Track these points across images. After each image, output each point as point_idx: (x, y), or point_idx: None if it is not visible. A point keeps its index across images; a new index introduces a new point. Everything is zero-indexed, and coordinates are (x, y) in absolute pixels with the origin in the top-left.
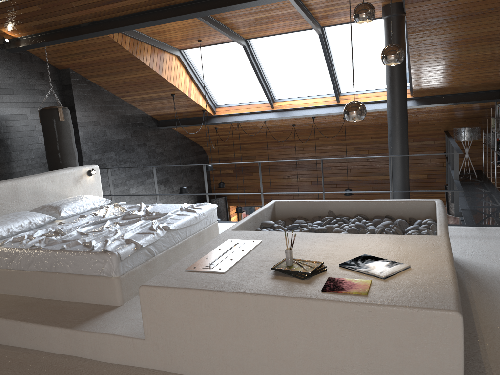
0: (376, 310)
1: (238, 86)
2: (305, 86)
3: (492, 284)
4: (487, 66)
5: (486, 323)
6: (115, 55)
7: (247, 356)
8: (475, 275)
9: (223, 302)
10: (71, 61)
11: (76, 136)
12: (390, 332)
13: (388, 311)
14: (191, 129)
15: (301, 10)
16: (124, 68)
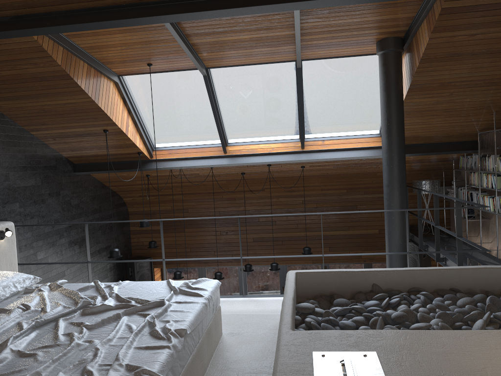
0: None
1: (184, 125)
2: (266, 128)
3: None
4: (474, 114)
5: None
6: (39, 70)
7: None
8: None
9: None
10: None
11: None
12: None
13: None
14: (115, 176)
15: (300, 31)
16: (47, 90)
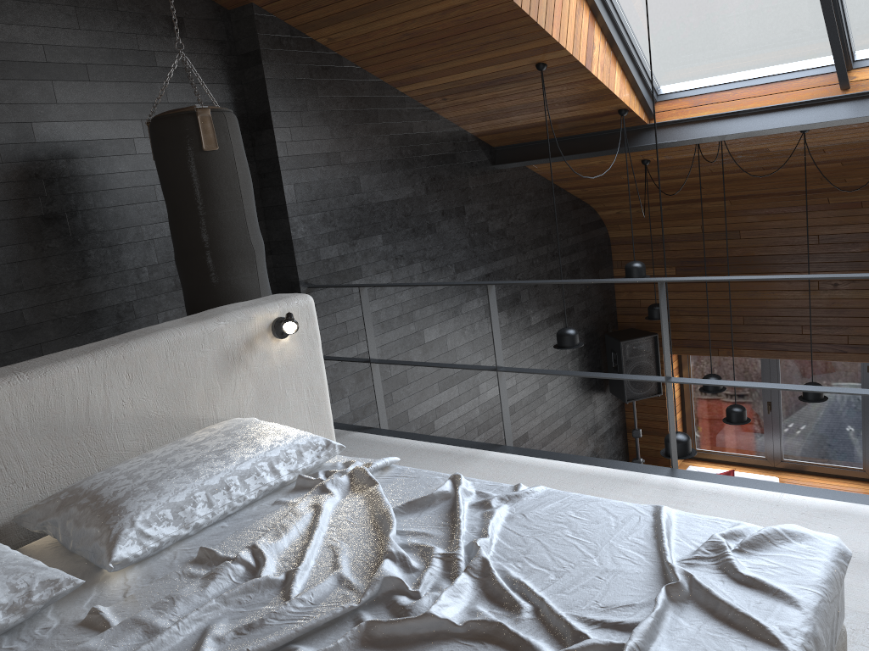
0: None
1: (732, 29)
2: None
3: None
4: None
5: None
6: None
7: None
8: None
9: None
10: None
11: (277, 198)
12: None
13: None
14: (575, 167)
15: None
16: None
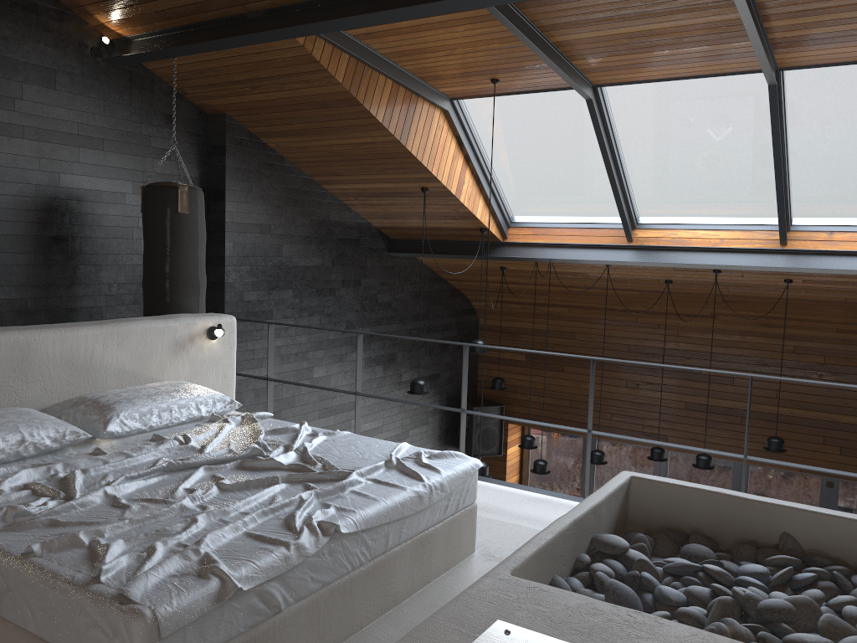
0: None
1: (561, 187)
2: (711, 201)
3: None
4: None
5: None
6: (315, 91)
7: None
8: None
9: None
10: (228, 97)
11: (219, 250)
12: None
13: None
14: (452, 264)
15: (749, 12)
16: (332, 121)
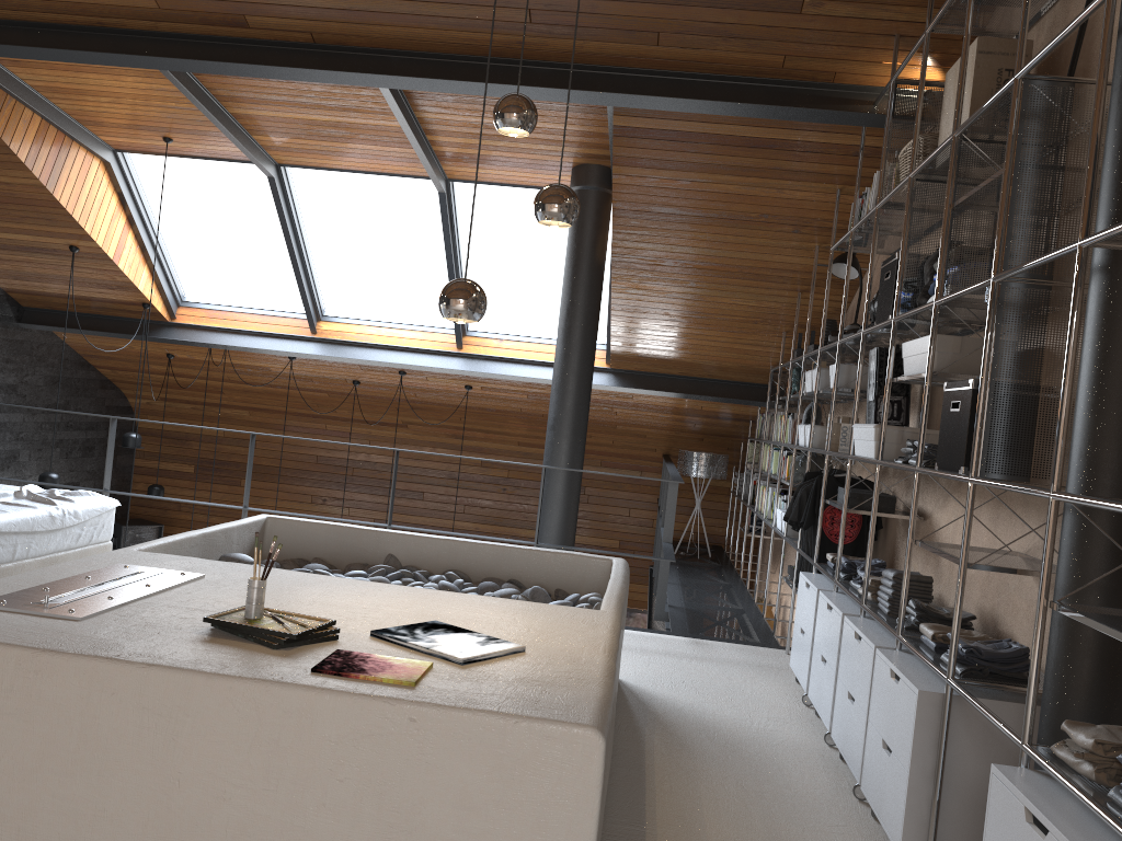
0: (425, 718)
1: (241, 267)
2: (396, 299)
3: (696, 739)
4: (750, 331)
5: (667, 808)
6: None
7: (90, 830)
8: (668, 720)
9: (55, 680)
10: None
11: None
12: (449, 771)
13: (453, 722)
14: (106, 346)
15: (408, 124)
16: None
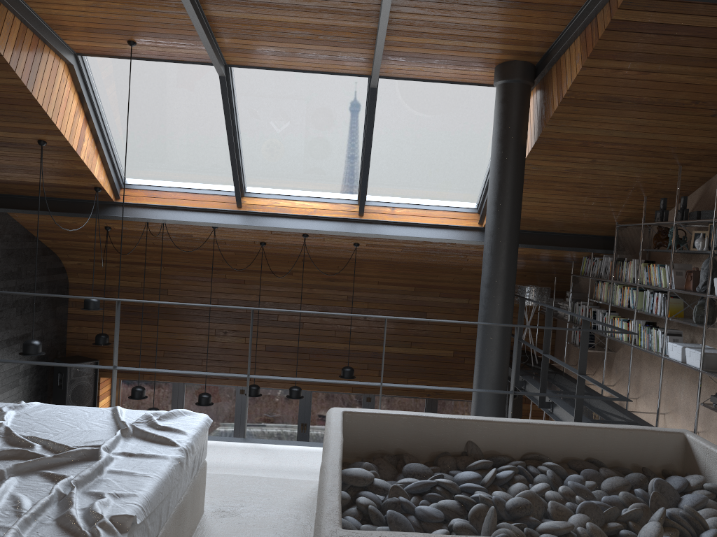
0: None
1: (178, 154)
2: (308, 177)
3: None
4: (617, 197)
5: None
6: None
7: None
8: None
9: None
10: None
11: None
12: None
13: None
14: (51, 222)
15: (387, 23)
16: None
